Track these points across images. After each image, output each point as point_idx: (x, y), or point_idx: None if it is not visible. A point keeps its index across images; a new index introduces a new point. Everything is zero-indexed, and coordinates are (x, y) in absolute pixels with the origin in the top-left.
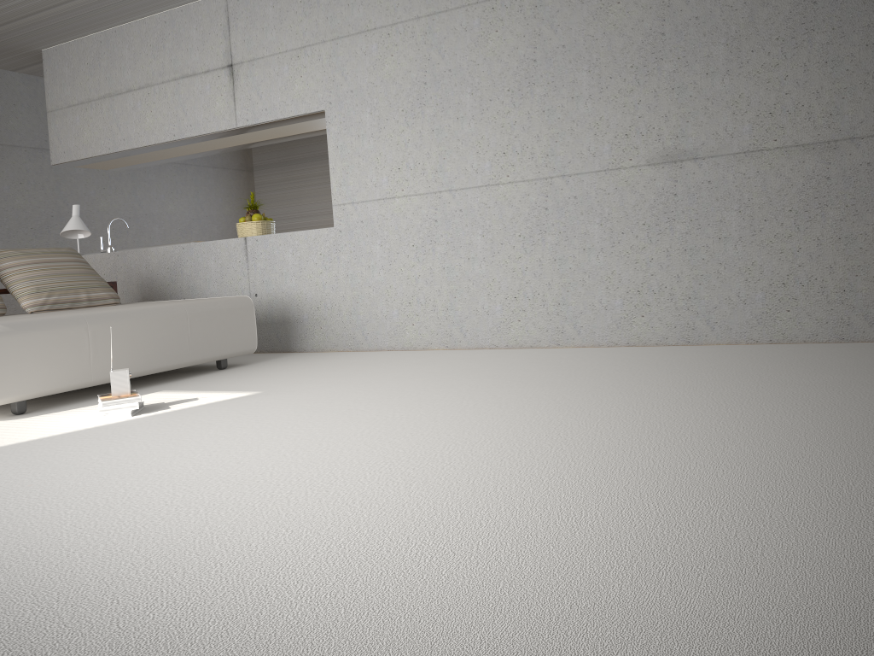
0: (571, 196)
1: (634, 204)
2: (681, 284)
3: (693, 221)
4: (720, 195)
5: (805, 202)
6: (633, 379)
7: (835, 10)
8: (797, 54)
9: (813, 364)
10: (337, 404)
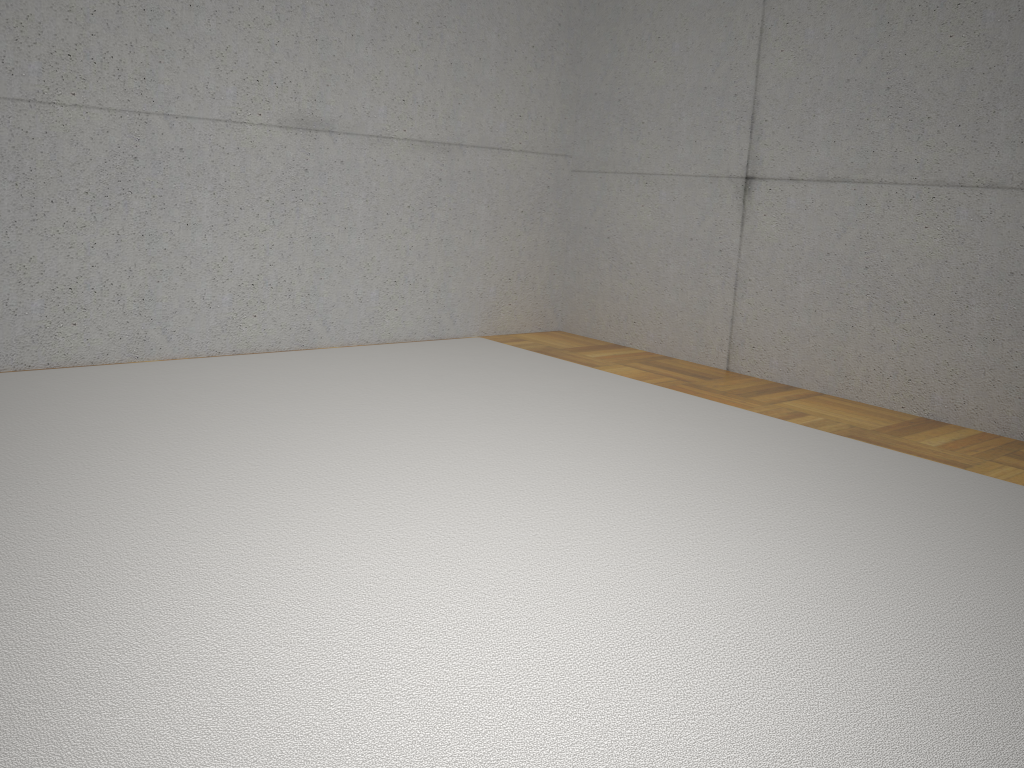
0: (175, 146)
1: (259, 173)
2: (302, 277)
3: (322, 205)
4: (351, 179)
5: (421, 200)
6: (430, 403)
7: (463, 14)
8: (431, 46)
9: (502, 368)
10: (204, 511)
